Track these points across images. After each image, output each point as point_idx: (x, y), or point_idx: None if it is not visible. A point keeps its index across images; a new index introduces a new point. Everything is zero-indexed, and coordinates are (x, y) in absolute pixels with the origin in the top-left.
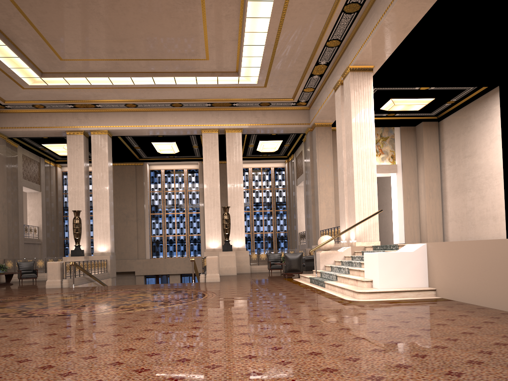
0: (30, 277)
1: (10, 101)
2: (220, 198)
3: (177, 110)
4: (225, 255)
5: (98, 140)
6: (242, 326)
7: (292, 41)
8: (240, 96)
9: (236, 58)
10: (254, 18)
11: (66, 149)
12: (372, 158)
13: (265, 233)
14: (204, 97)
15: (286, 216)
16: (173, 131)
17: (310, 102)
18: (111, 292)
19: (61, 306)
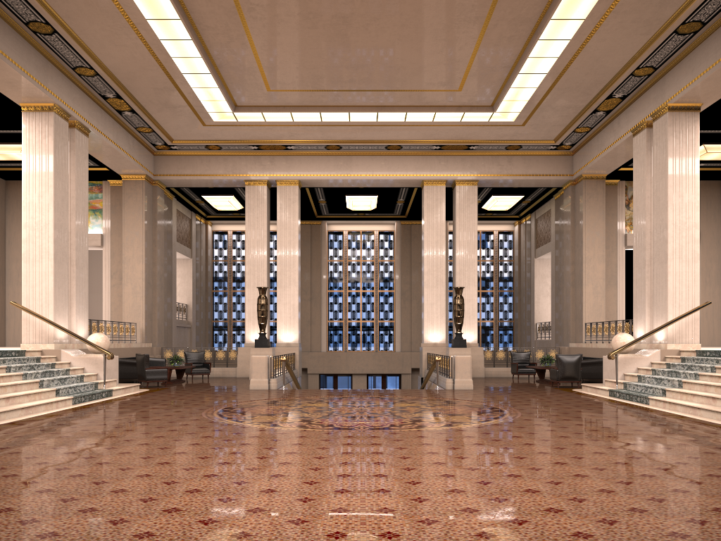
0: (202, 372)
1: (179, 141)
2: None
3: (392, 154)
4: (457, 352)
5: (286, 193)
6: (655, 453)
7: (587, 68)
8: (483, 137)
9: (499, 89)
10: (549, 40)
11: (231, 202)
12: (694, 231)
13: (483, 322)
14: (434, 138)
15: (513, 299)
16: (384, 182)
17: (577, 145)
18: (358, 399)
19: (340, 416)
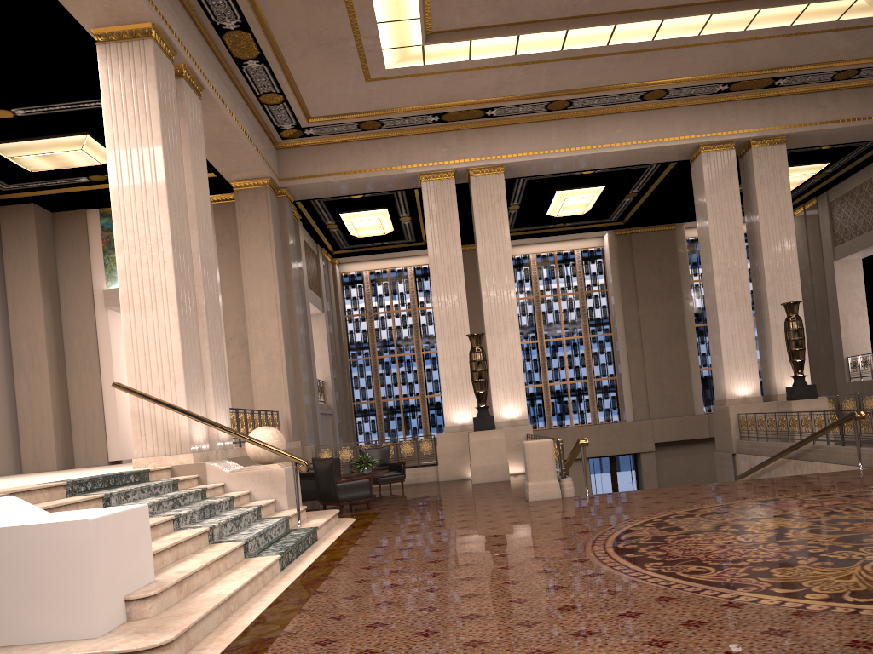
0: (393, 479)
1: (320, 119)
2: (656, 302)
3: (647, 108)
4: (805, 407)
5: (486, 187)
6: None
7: None
8: (807, 59)
9: None
10: None
11: (382, 220)
12: None
13: None
14: (725, 70)
15: None
16: (634, 156)
17: None
18: (811, 504)
19: None
